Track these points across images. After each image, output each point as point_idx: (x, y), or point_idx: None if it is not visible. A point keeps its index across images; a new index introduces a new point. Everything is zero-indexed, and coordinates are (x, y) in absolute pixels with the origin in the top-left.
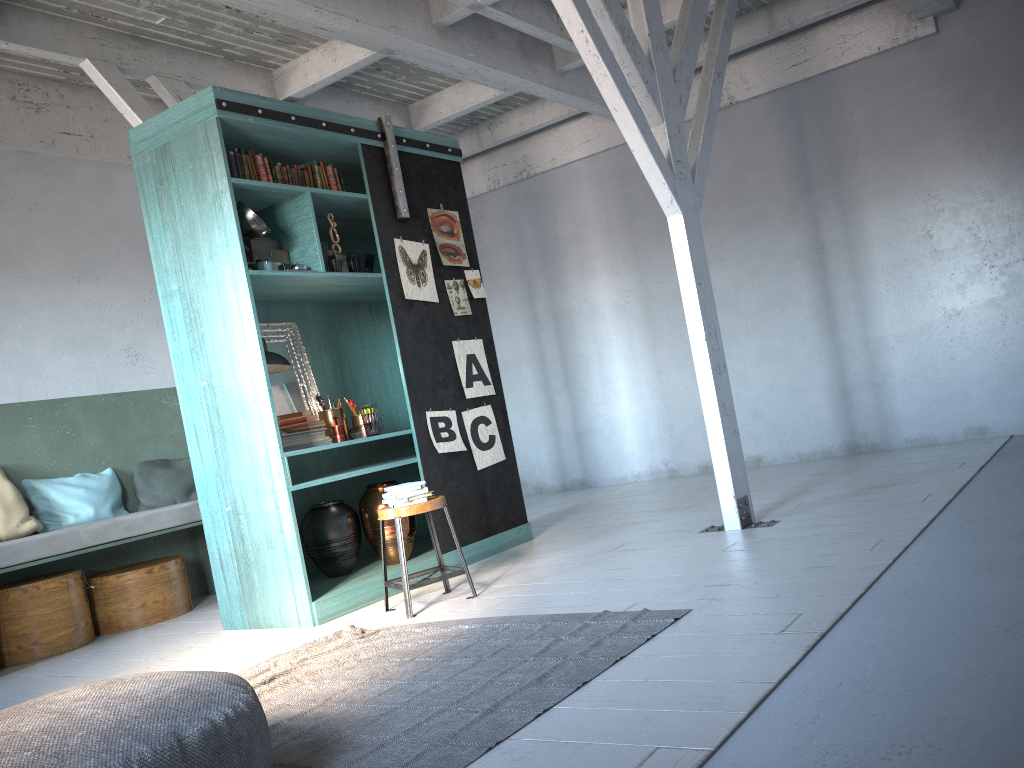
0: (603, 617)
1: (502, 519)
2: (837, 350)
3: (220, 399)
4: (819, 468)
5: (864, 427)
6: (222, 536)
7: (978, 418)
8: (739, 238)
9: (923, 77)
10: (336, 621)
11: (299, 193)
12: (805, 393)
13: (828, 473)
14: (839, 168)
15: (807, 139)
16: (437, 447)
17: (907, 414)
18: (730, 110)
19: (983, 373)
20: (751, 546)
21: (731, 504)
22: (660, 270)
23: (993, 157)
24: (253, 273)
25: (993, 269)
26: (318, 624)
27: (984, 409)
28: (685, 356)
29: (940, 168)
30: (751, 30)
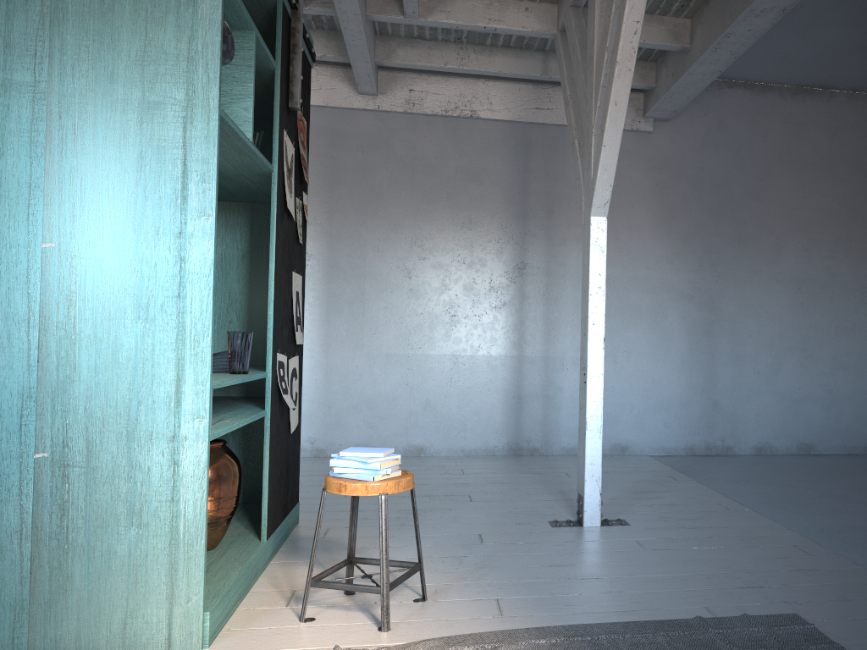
0: (713, 624)
1: (291, 496)
2: (520, 361)
3: (84, 278)
4: (512, 466)
5: (529, 432)
6: (5, 500)
7: (623, 438)
8: (448, 238)
9: (634, 161)
10: (232, 640)
11: (240, 28)
12: (482, 393)
13: (540, 472)
14: (553, 207)
15: (531, 173)
16: (286, 400)
17: (568, 426)
18: (466, 121)
19: (634, 402)
20: (667, 545)
21: (596, 501)
22: (355, 244)
23: (671, 239)
24: (221, 114)
25: (656, 323)
26: (208, 646)
27: (629, 431)
28: (363, 335)
29: (632, 234)
30: (526, 65)
